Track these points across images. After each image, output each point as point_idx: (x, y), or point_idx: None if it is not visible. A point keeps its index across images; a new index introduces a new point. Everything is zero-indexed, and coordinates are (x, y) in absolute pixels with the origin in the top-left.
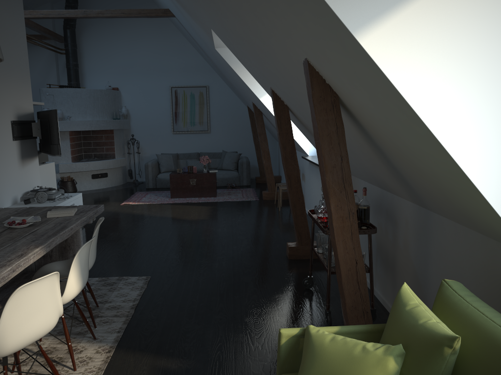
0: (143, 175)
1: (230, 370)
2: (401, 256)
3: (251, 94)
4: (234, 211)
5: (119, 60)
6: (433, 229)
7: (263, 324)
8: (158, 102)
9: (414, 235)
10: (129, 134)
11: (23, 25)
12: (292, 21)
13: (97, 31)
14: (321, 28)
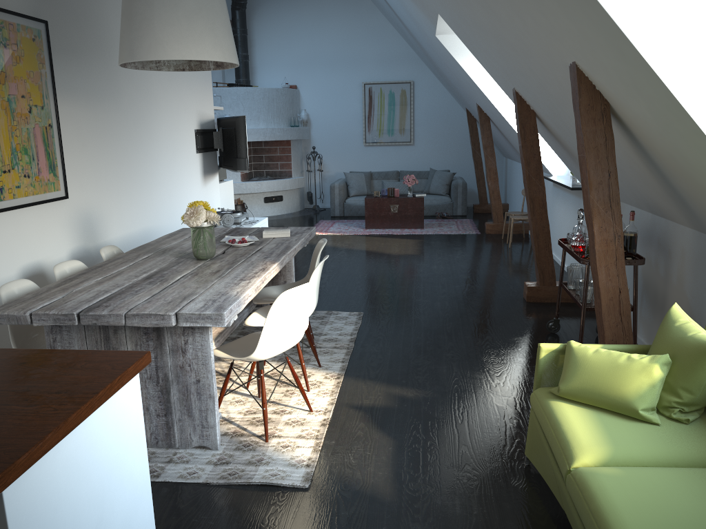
0: (325, 200)
1: (471, 401)
2: (673, 292)
3: (478, 94)
4: (449, 246)
5: (298, 49)
6: None
7: (503, 364)
8: (347, 104)
9: (691, 266)
10: (309, 145)
11: None
12: (564, 25)
13: (271, 11)
14: (599, 36)
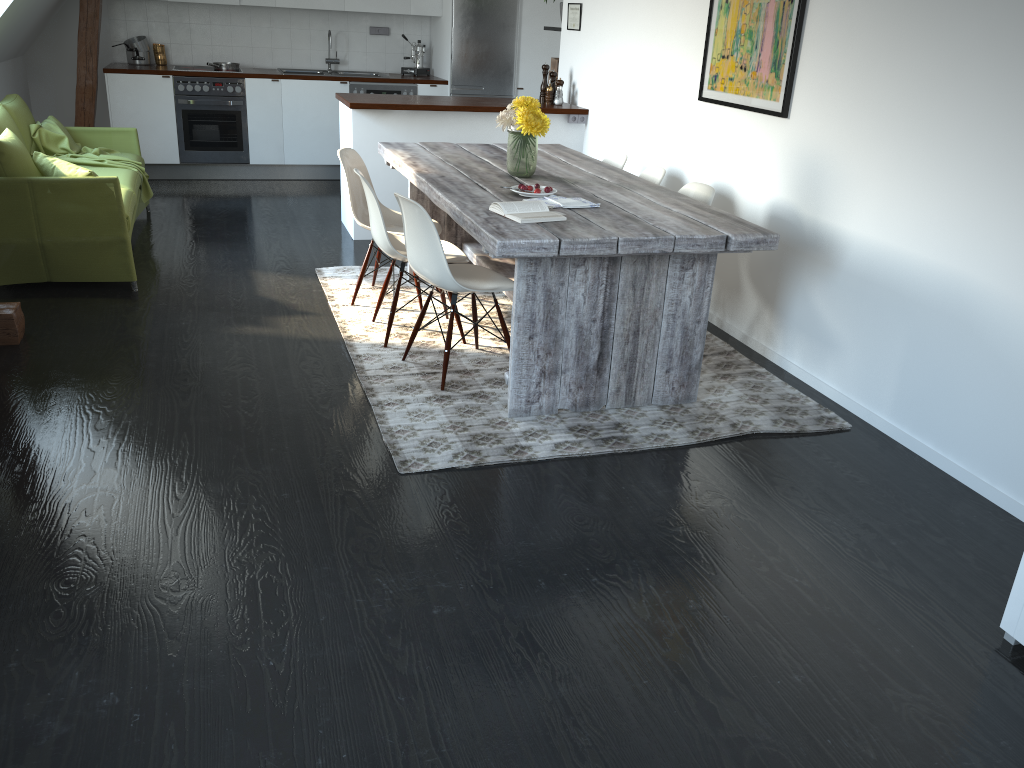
0: None
1: (172, 327)
2: None
3: None
4: None
5: None
6: None
7: (104, 375)
8: None
9: None
10: None
11: None
12: None
13: None
14: None
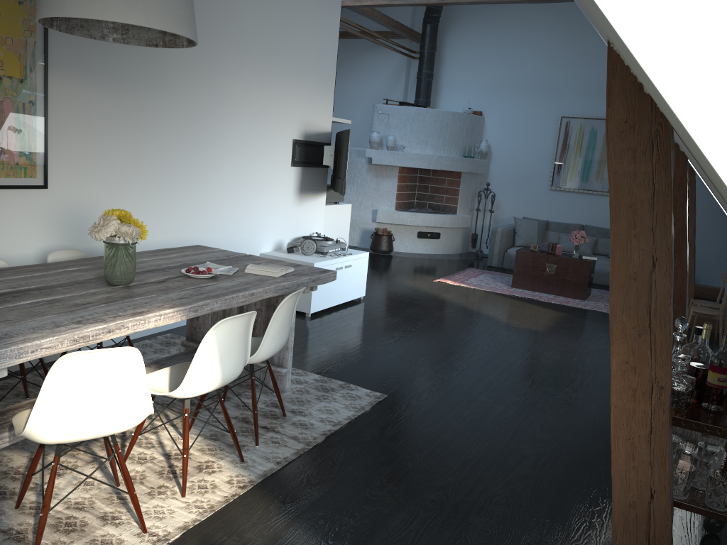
0: None
1: None
2: None
3: None
4: (596, 330)
5: (490, 71)
6: None
7: (496, 540)
8: (537, 139)
9: None
10: (485, 181)
11: (337, 11)
12: None
13: (468, 26)
14: None
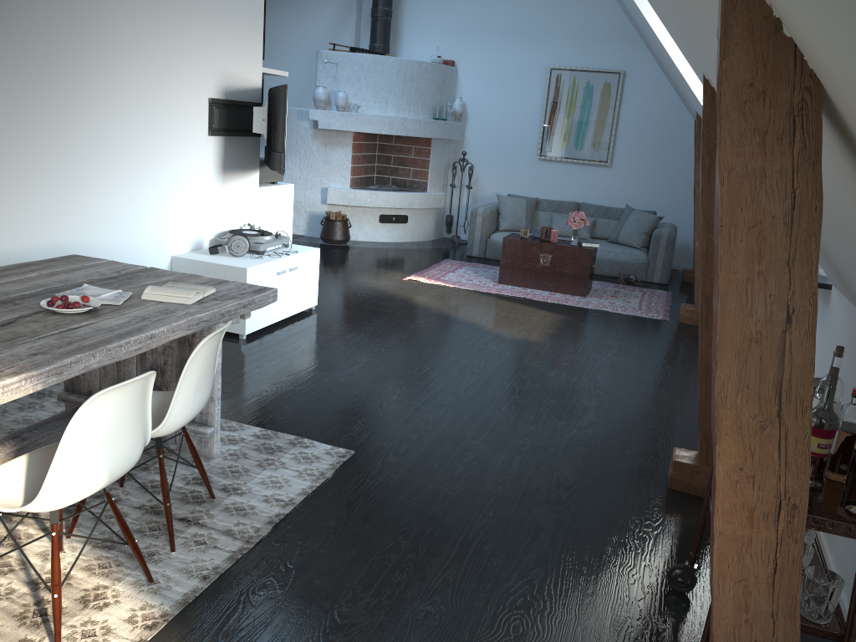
0: None
1: None
2: None
3: (690, 93)
4: (604, 336)
5: (464, 9)
6: None
7: None
8: (522, 96)
9: None
10: (460, 150)
11: None
12: None
13: None
14: None
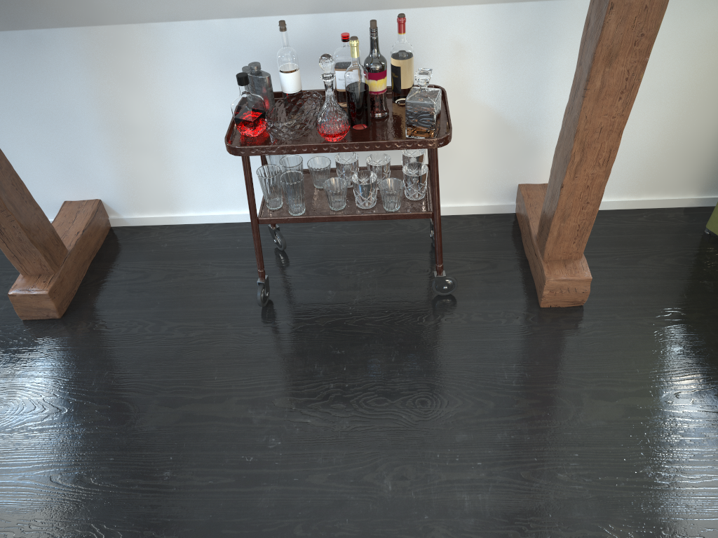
0: None
1: (626, 454)
2: None
3: None
4: None
5: None
6: (566, 29)
7: (432, 391)
8: None
9: (491, 60)
10: None
11: None
12: None
13: None
14: None
